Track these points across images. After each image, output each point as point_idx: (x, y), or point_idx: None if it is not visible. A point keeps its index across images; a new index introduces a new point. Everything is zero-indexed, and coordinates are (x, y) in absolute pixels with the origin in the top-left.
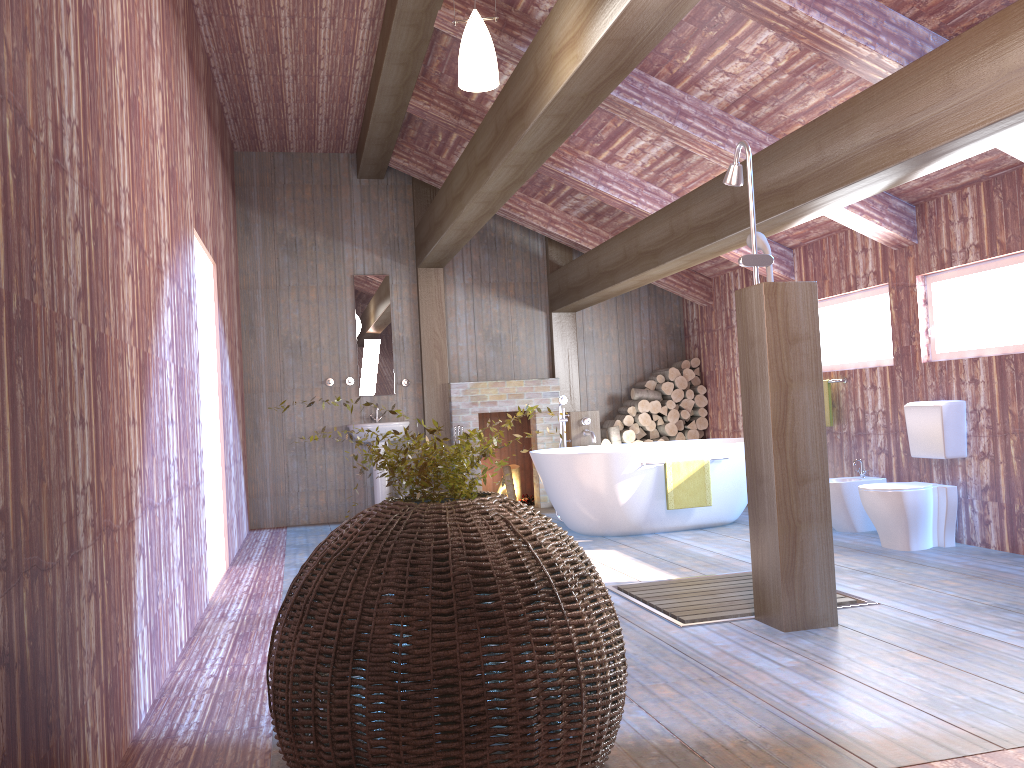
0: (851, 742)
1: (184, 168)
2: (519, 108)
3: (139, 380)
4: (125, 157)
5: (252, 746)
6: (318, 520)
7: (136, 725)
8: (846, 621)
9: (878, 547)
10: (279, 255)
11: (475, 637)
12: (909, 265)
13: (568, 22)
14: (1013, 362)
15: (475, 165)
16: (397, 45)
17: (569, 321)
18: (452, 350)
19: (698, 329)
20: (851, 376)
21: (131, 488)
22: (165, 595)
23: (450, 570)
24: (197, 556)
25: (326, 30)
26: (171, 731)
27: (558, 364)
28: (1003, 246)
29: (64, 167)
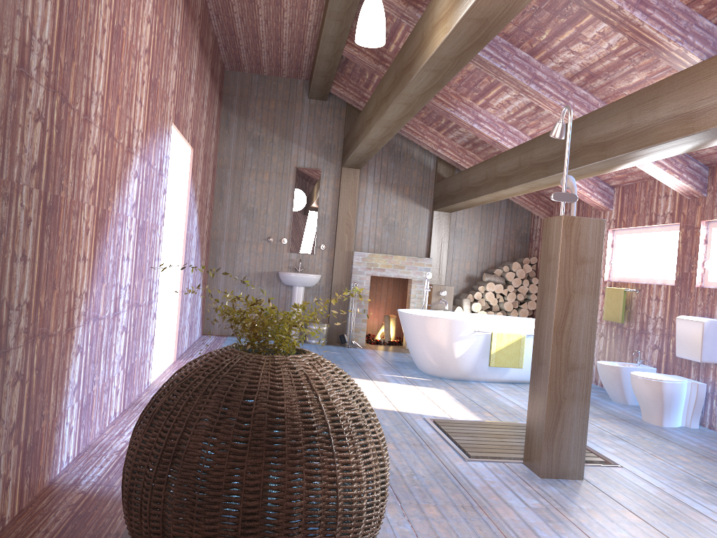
0: None
1: (168, 80)
2: (409, 62)
3: (95, 229)
4: (102, 69)
5: None
6: None
7: (56, 471)
8: (591, 477)
9: (639, 419)
10: (247, 146)
11: (260, 462)
12: (697, 212)
13: (445, 2)
14: None
15: (381, 99)
16: (335, 6)
17: (445, 218)
18: (359, 228)
19: (539, 236)
20: (642, 288)
21: (74, 305)
22: (102, 380)
23: (252, 409)
24: (142, 353)
25: None
26: (78, 480)
27: (433, 248)
28: None
29: (29, 74)
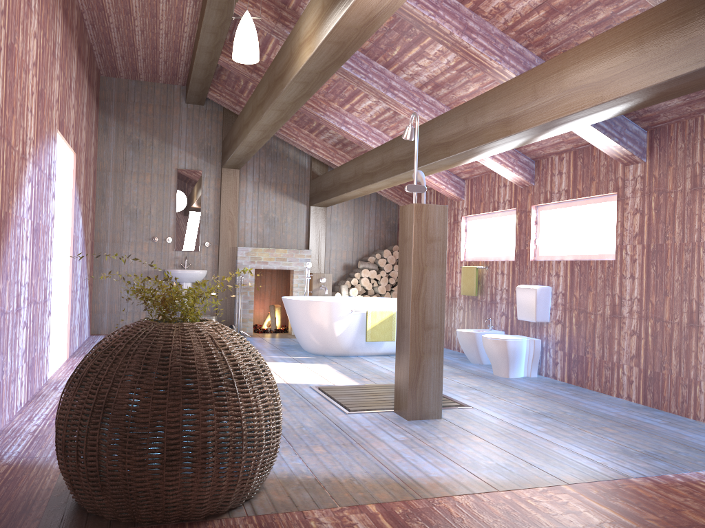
0: (414, 483)
1: (52, 89)
2: (281, 74)
3: None
4: (0, 84)
5: (50, 467)
6: None
7: None
8: (448, 416)
9: (491, 374)
10: (126, 150)
11: (178, 404)
12: (528, 198)
13: (308, 25)
14: (579, 265)
15: (256, 106)
16: (209, 21)
17: (322, 213)
18: (241, 225)
19: None
20: (490, 265)
21: None
22: (9, 371)
23: (169, 363)
24: (40, 348)
25: (163, 4)
26: None
27: (312, 240)
28: (580, 192)
29: None
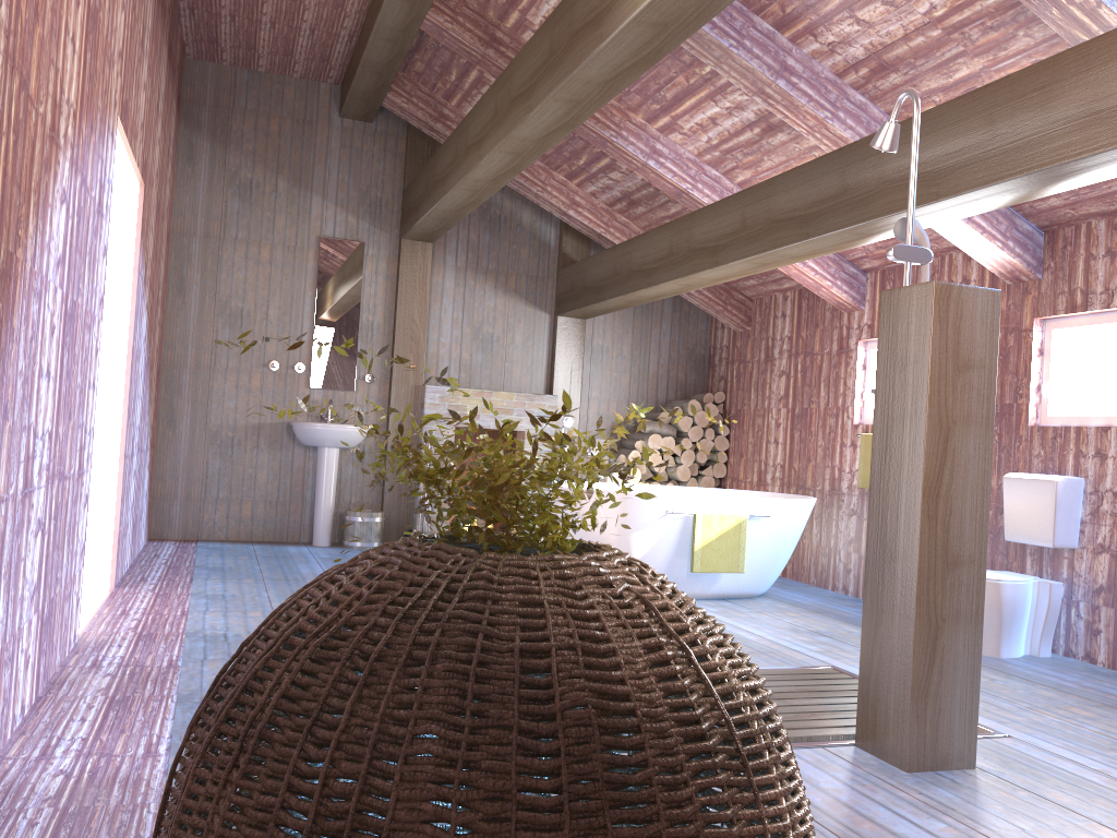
0: None
1: (114, 24)
2: (595, 14)
3: None
4: None
5: None
6: (239, 537)
7: None
8: (982, 761)
9: None
10: (228, 198)
11: None
12: (1026, 304)
13: None
14: None
15: (509, 100)
16: None
17: (577, 329)
18: (432, 346)
19: (727, 358)
20: None
21: None
22: (1, 639)
23: (555, 697)
24: (67, 576)
25: None
26: None
27: (558, 379)
28: None
29: None
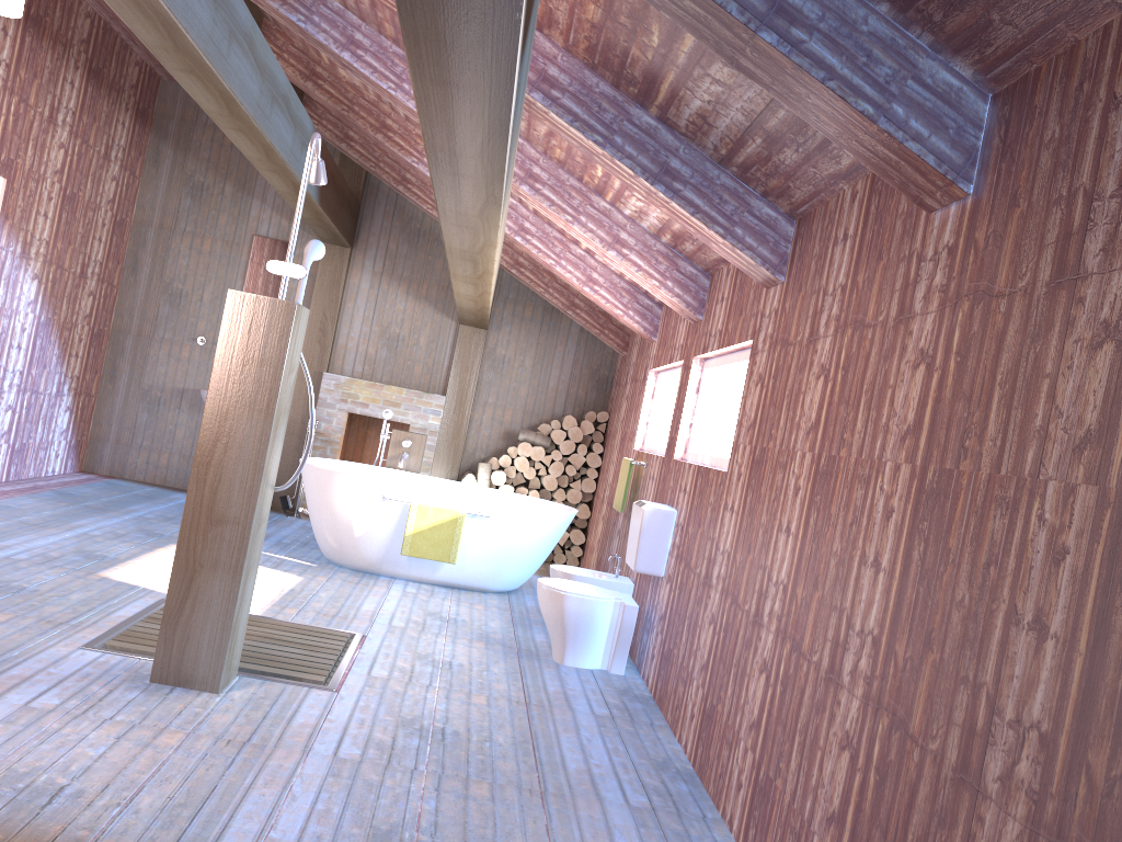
0: None
1: None
2: None
3: None
4: None
5: None
6: (154, 480)
7: None
8: (243, 693)
9: (547, 652)
10: (182, 197)
11: None
12: (694, 343)
13: None
14: (702, 476)
15: None
16: None
17: (477, 338)
18: (342, 339)
19: (616, 381)
20: (649, 461)
21: None
22: None
23: None
24: None
25: None
26: None
27: (453, 382)
28: (728, 337)
29: None
